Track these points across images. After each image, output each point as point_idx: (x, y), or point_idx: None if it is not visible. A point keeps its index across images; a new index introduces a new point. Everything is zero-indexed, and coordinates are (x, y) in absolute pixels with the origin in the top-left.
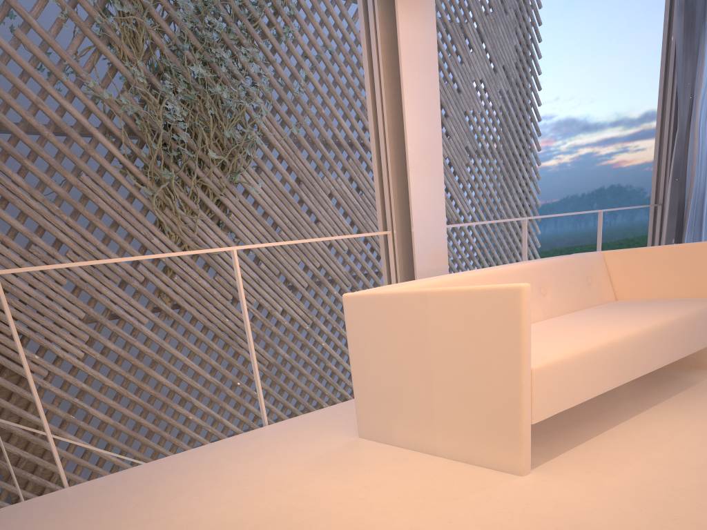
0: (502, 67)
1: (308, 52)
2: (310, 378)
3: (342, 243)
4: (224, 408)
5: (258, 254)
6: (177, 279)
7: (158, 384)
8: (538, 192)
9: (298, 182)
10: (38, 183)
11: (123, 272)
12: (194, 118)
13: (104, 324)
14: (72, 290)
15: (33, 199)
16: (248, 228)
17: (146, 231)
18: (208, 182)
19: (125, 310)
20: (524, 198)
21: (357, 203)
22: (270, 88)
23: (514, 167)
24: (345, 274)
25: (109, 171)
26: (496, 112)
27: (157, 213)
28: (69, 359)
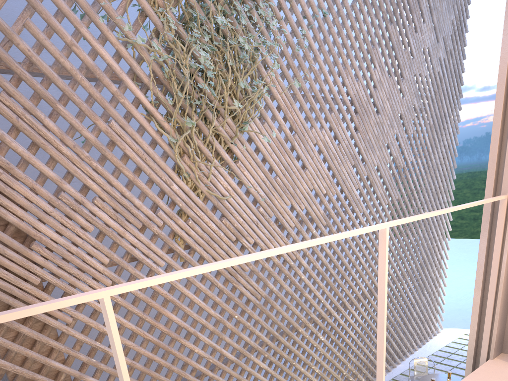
0: (442, 38)
1: (307, 12)
2: (291, 307)
3: (322, 188)
4: (224, 339)
5: (258, 198)
6: (191, 223)
7: (168, 320)
8: (457, 144)
9: (291, 132)
10: (68, 129)
11: (145, 218)
12: (214, 68)
13: (126, 269)
14: (96, 235)
15: (63, 144)
16: (251, 174)
17: (167, 177)
18: (222, 131)
19: (143, 253)
20: (448, 149)
21: (335, 152)
22: (278, 44)
23: (443, 123)
24: (322, 215)
25: (136, 118)
26: (434, 76)
27: (178, 160)
28: (93, 304)
